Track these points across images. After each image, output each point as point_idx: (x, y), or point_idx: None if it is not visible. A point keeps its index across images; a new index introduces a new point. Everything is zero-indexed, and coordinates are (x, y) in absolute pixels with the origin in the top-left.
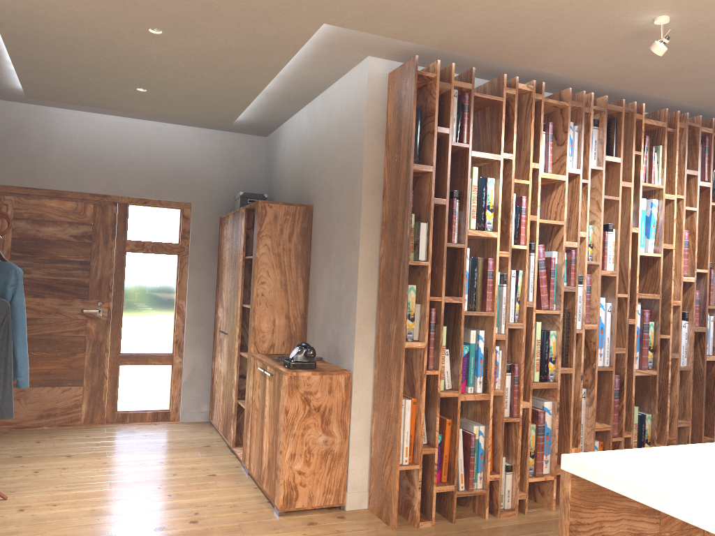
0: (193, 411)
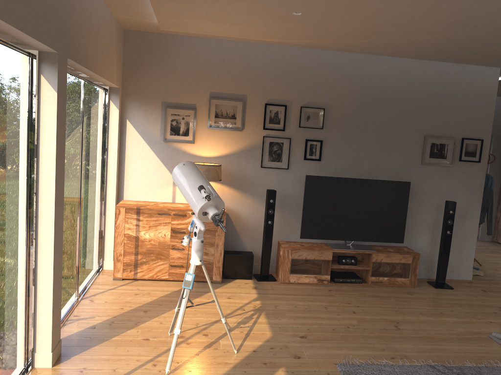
0: (485, 235)
